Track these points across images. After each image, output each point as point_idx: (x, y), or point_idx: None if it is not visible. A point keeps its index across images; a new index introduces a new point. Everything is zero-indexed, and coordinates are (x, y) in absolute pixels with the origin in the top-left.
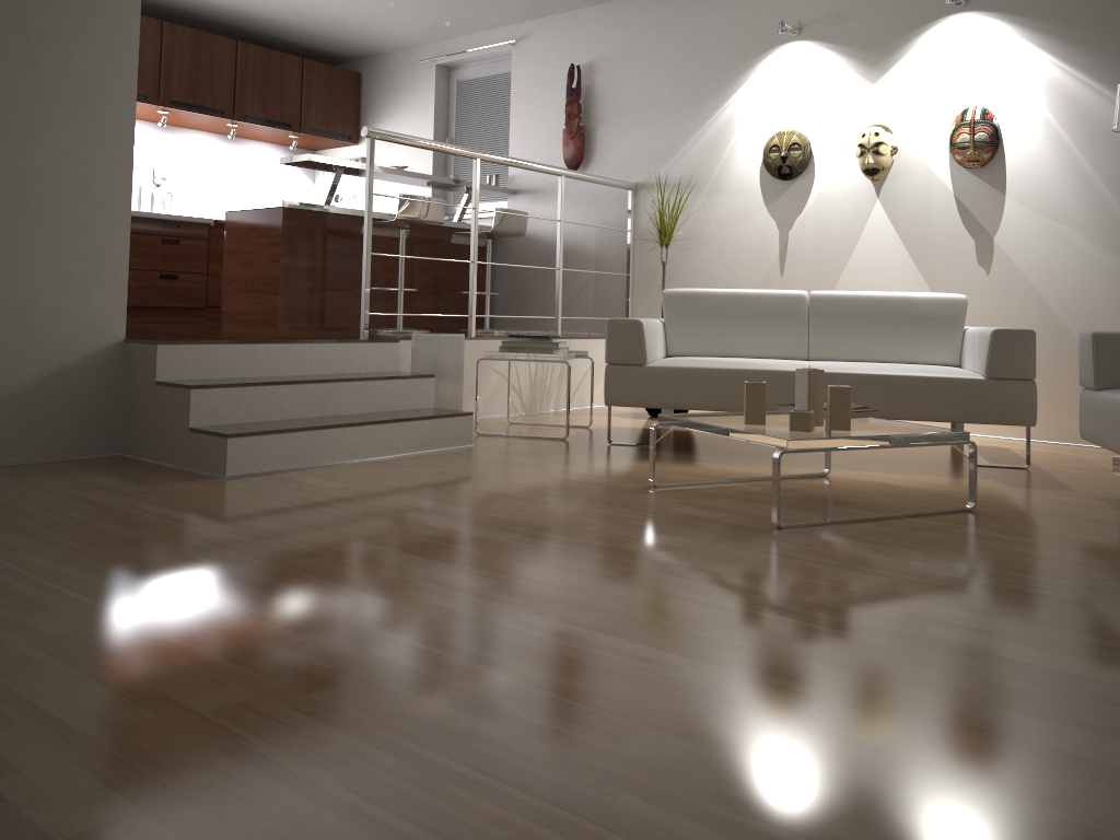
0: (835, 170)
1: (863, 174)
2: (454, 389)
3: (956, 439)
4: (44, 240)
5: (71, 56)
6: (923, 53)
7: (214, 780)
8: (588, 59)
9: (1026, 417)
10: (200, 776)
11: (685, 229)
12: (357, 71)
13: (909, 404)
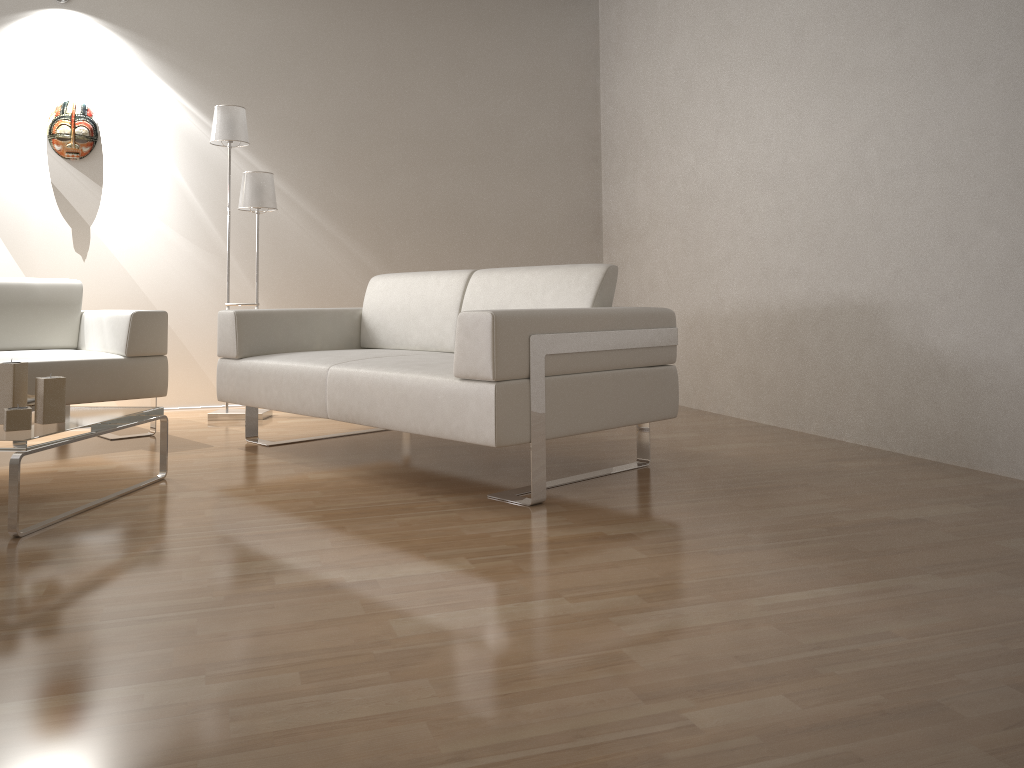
0: None
1: None
2: None
3: (155, 415)
4: None
5: None
6: (22, 39)
7: None
8: None
9: (160, 389)
10: None
11: None
12: None
13: None
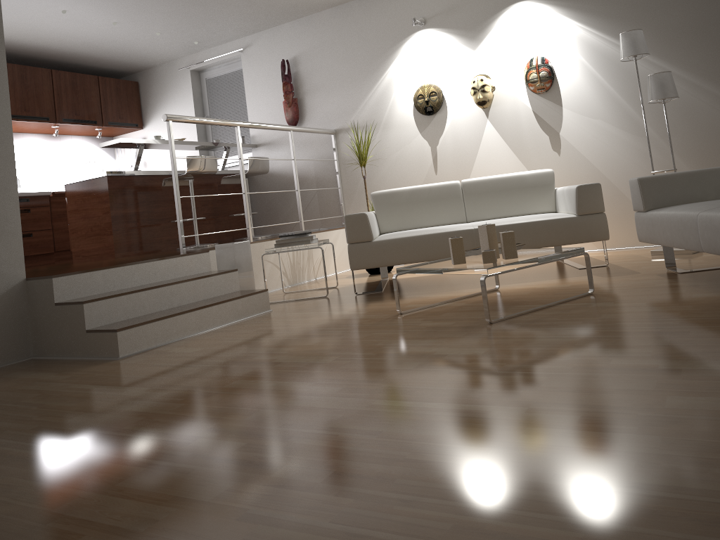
0: (459, 105)
1: (476, 105)
2: (248, 277)
3: (577, 252)
4: None
5: None
6: (501, 28)
7: (245, 537)
8: (293, 55)
9: (603, 235)
10: (234, 537)
11: (371, 154)
12: (135, 81)
13: (535, 238)
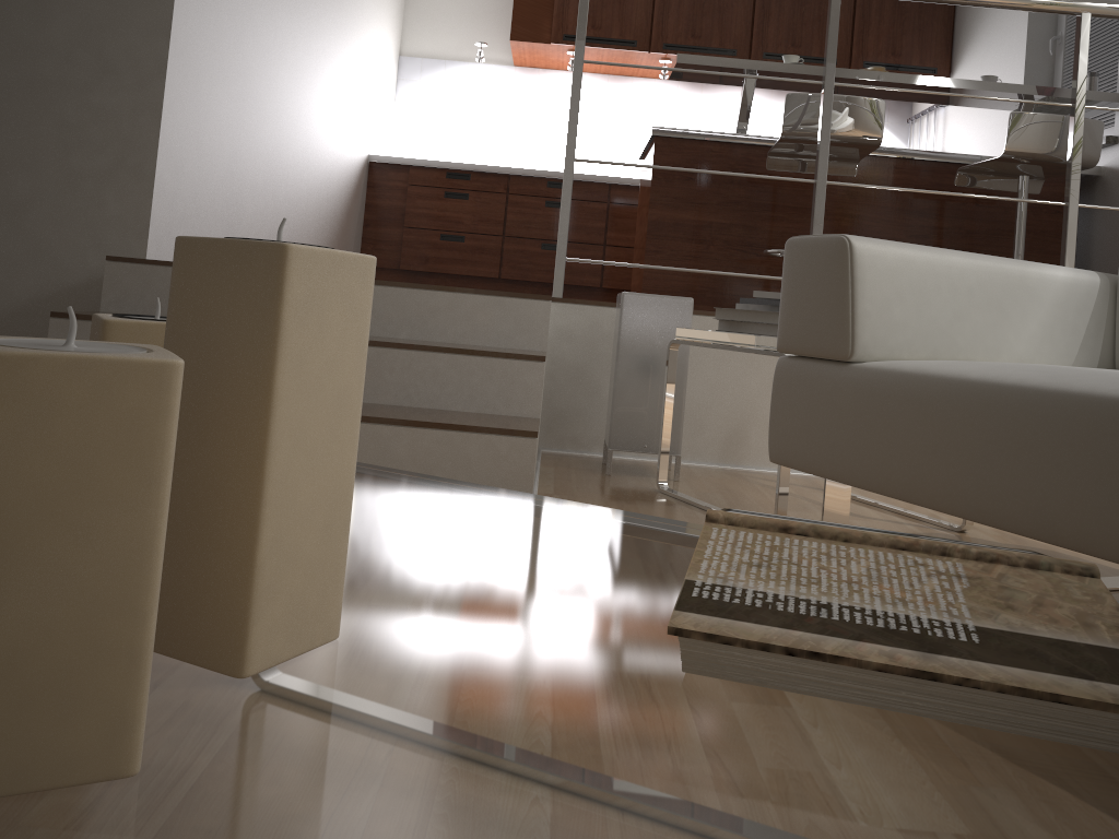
0: None
1: None
2: (660, 400)
3: None
4: (50, 128)
5: None
6: None
7: None
8: None
9: None
10: None
11: None
12: None
13: None
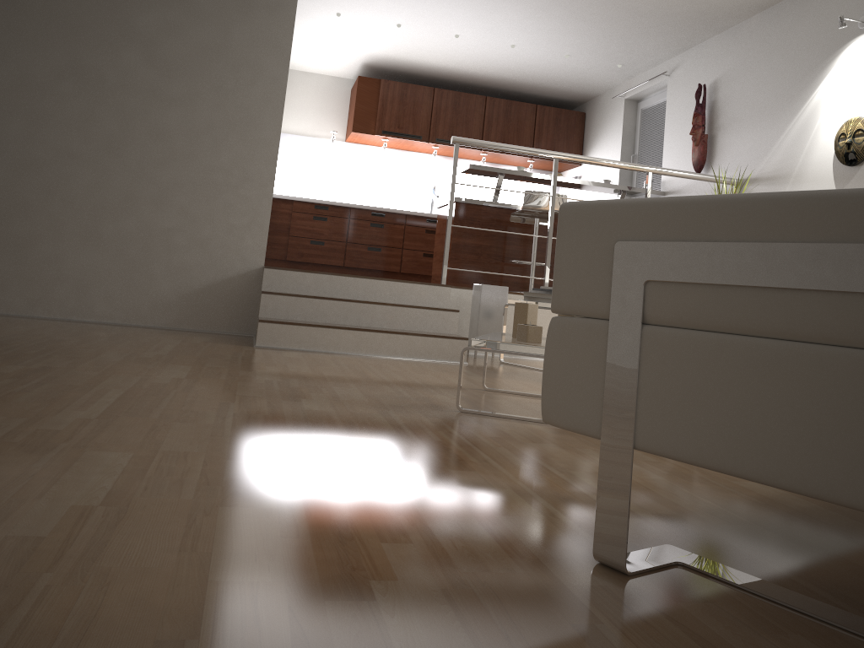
0: None
1: None
2: (495, 328)
3: None
4: (220, 204)
5: (244, 100)
6: None
7: None
8: (714, 78)
9: None
10: None
11: None
12: (583, 111)
13: None
